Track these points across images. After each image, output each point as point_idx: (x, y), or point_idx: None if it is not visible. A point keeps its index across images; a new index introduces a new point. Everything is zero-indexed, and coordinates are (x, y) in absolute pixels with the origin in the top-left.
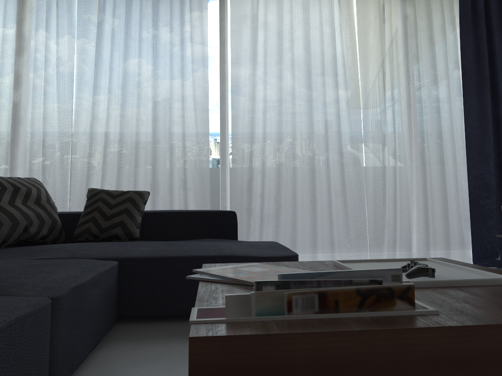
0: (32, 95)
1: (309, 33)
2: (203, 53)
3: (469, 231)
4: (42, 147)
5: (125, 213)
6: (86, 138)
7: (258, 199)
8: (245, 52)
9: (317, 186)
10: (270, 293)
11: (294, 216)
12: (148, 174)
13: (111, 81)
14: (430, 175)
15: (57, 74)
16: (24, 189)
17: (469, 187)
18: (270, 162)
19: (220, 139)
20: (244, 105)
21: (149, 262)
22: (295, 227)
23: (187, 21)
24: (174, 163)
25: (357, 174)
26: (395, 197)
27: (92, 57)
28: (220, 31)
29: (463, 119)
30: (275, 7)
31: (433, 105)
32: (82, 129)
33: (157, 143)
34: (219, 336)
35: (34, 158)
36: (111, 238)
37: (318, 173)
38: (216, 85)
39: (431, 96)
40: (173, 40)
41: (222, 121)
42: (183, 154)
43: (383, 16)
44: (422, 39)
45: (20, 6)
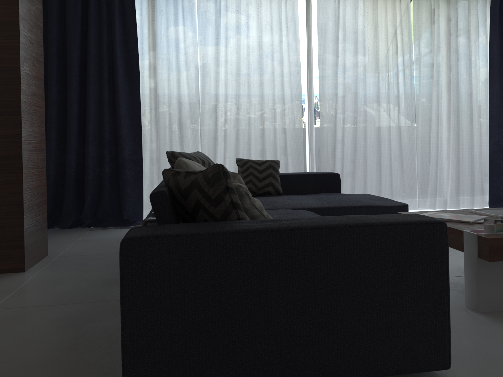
0: (168, 83)
1: (377, 32)
2: (296, 48)
3: (487, 183)
4: (179, 124)
5: (271, 176)
6: (209, 116)
7: (338, 161)
8: (328, 47)
9: (381, 151)
10: (500, 224)
11: (365, 174)
12: (257, 143)
13: (227, 71)
14: (462, 142)
15: (186, 66)
16: (206, 161)
17: (489, 151)
18: (347, 133)
19: (308, 116)
20: (328, 90)
21: (322, 210)
22: (366, 182)
23: (282, 21)
24: (276, 135)
25: (410, 142)
26: (437, 159)
27: (210, 51)
28: (306, 29)
29: (488, 100)
30: (351, 10)
31: (467, 89)
32: (206, 109)
33: (264, 120)
34: (497, 237)
35: (172, 133)
36: (264, 194)
37: (382, 142)
38: (303, 73)
39: (465, 82)
40: (273, 38)
41: (309, 102)
42: (283, 128)
43: (433, 19)
44: (461, 37)
45: (154, 10)
